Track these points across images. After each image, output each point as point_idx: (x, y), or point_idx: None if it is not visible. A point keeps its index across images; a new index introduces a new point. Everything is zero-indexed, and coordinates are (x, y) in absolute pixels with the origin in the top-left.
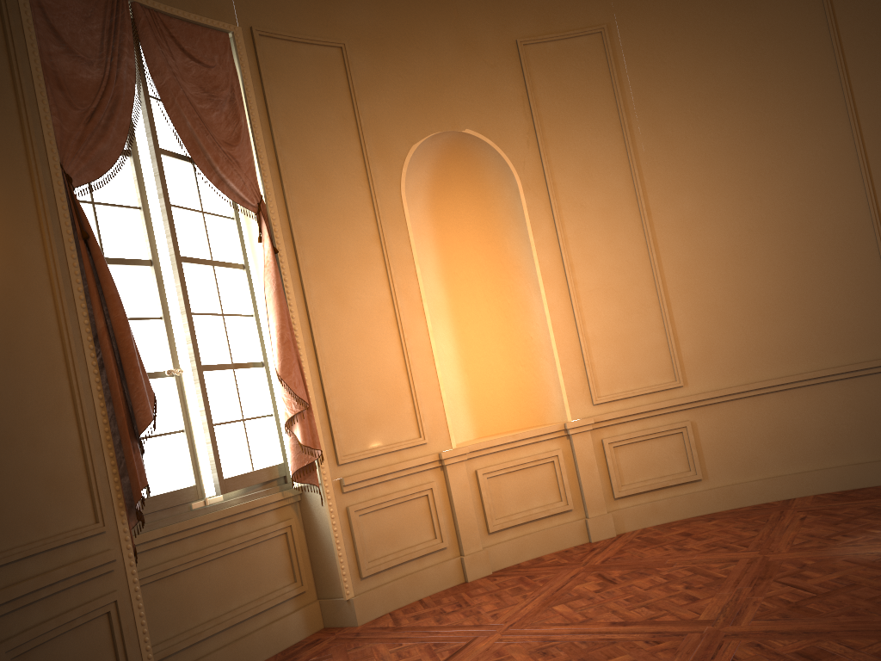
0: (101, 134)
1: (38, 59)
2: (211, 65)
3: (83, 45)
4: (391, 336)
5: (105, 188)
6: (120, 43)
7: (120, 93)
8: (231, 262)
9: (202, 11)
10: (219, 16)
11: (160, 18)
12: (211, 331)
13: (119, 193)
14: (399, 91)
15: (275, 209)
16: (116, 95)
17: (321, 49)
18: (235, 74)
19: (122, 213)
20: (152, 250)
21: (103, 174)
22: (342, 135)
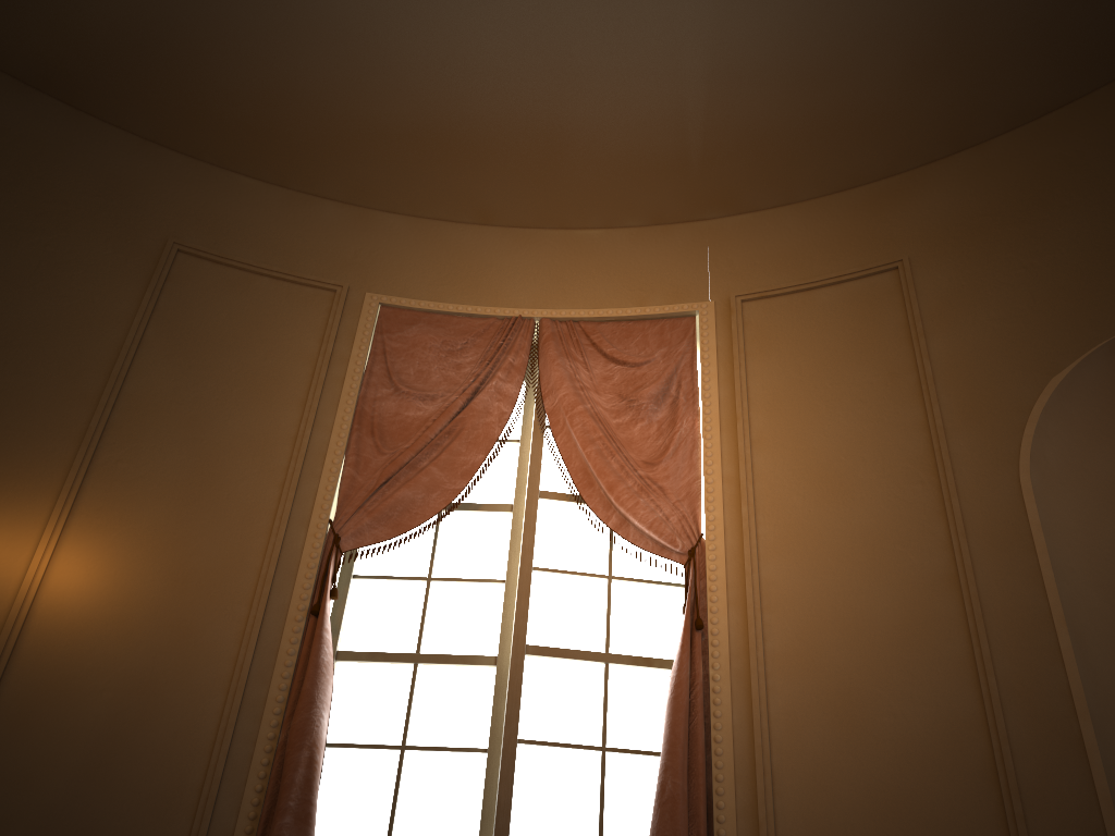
0: (409, 479)
1: (351, 407)
2: (639, 362)
3: (434, 381)
4: (980, 807)
5: (456, 558)
6: (496, 369)
7: (466, 425)
8: (656, 657)
9: (651, 300)
10: (679, 298)
11: (581, 327)
12: (561, 777)
13: (476, 562)
14: (1019, 292)
15: (720, 552)
16: (459, 428)
17: (858, 284)
18: (691, 365)
19: (472, 590)
20: (502, 641)
21: (407, 531)
22: (887, 403)
